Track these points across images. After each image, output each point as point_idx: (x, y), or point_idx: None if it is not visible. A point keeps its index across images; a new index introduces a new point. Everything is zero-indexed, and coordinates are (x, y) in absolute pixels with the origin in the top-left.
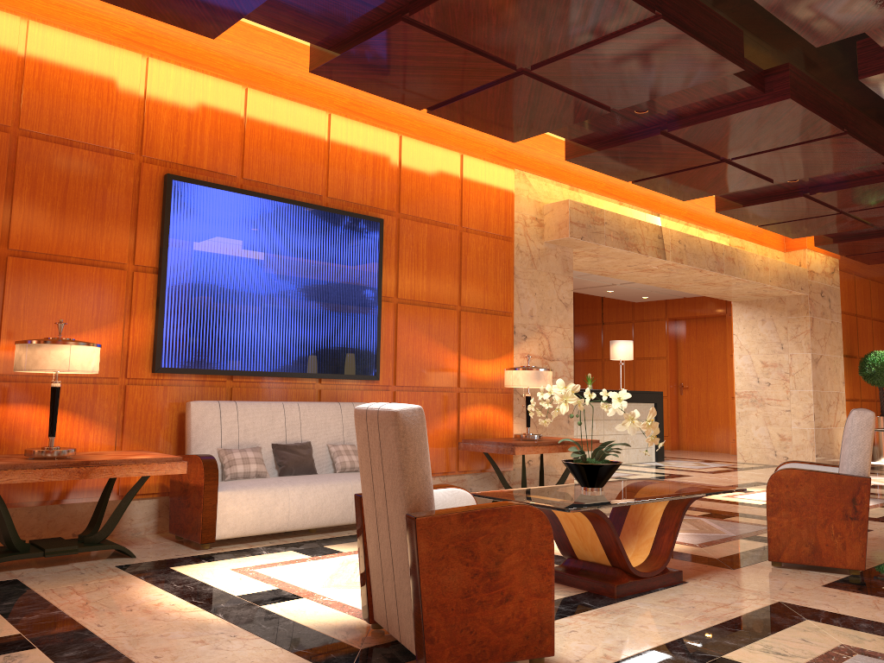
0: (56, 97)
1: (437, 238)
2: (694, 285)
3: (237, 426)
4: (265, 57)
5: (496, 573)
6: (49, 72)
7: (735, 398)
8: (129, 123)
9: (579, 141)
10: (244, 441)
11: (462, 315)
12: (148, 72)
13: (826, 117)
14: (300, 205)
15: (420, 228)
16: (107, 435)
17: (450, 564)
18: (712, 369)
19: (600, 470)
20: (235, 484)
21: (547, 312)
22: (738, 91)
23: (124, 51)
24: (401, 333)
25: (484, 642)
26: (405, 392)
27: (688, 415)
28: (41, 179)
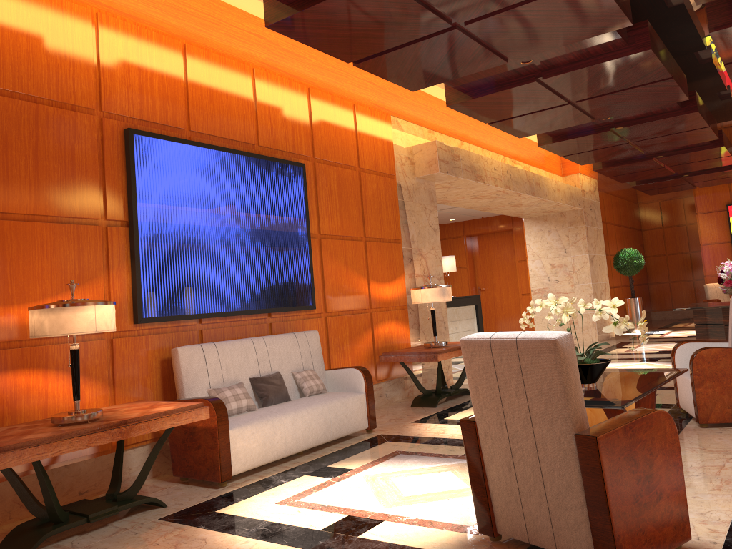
0: (16, 52)
1: (343, 179)
2: (505, 207)
3: (220, 365)
4: (196, 14)
5: (651, 475)
6: (7, 25)
7: (532, 294)
8: (87, 79)
9: (462, 89)
10: (227, 379)
11: (367, 245)
12: (99, 28)
13: (665, 65)
14: (241, 154)
15: (331, 170)
16: (101, 390)
17: (623, 474)
18: (503, 273)
19: (599, 368)
20: (237, 421)
21: (423, 237)
22: (610, 43)
23: (75, 5)
24: (326, 265)
25: (652, 540)
26: (334, 317)
27: (486, 312)
28: (12, 138)
